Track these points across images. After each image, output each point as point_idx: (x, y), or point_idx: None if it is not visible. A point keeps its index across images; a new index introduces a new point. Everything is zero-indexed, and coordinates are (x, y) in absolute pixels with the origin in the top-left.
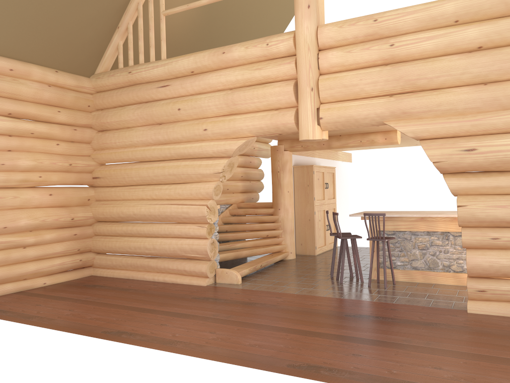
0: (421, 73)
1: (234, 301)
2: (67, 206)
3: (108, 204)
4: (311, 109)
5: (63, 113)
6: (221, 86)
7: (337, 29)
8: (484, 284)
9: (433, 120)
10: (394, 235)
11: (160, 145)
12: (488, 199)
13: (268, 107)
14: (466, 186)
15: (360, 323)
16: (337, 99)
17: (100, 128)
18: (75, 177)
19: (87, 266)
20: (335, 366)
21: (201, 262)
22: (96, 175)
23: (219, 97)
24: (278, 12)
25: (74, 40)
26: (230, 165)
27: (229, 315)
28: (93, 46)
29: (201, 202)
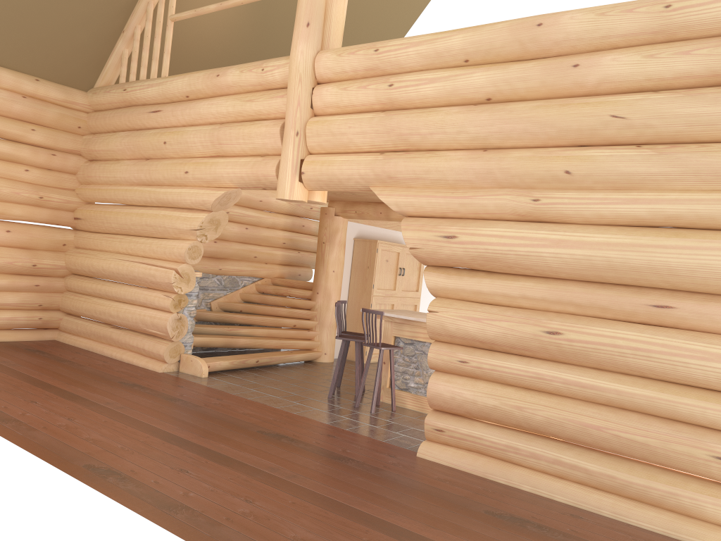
0: (414, 126)
1: (160, 394)
2: (33, 249)
3: (82, 254)
4: (292, 160)
5: (39, 133)
6: (212, 118)
7: (335, 57)
8: (445, 421)
9: (420, 192)
10: (413, 345)
11: (142, 186)
12: (464, 307)
13: (255, 152)
14: (445, 285)
15: (257, 442)
16: (327, 151)
17: (89, 156)
18: (48, 214)
19: (52, 328)
20: (135, 476)
21: (162, 342)
22: (78, 216)
23: (205, 133)
24: (378, 28)
25: (62, 43)
26: (213, 222)
27: (124, 407)
28: (90, 52)
29: (173, 265)
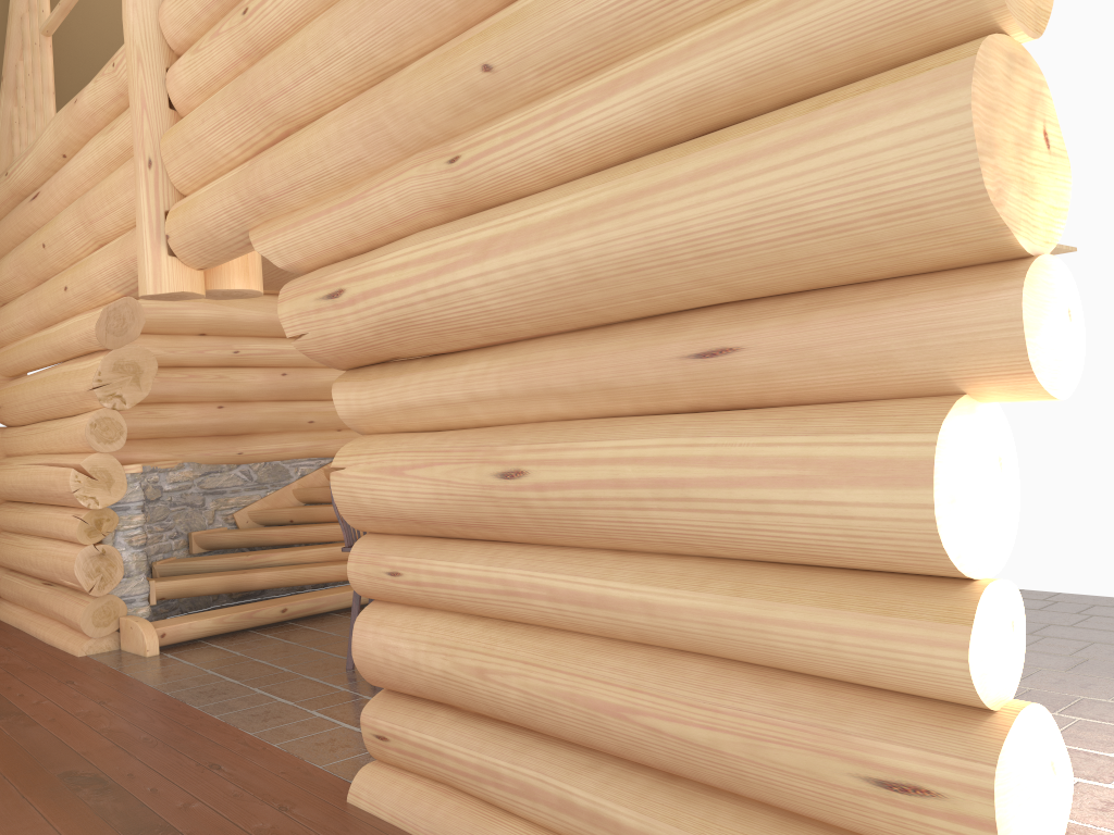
0: (272, 77)
1: None
2: None
3: (2, 465)
4: (150, 216)
5: None
6: (86, 181)
7: None
8: (389, 716)
9: (303, 214)
10: None
11: (41, 331)
12: (385, 446)
13: (129, 221)
14: (361, 406)
15: (14, 805)
16: (200, 183)
17: None
18: None
19: None
20: None
21: (84, 600)
22: None
23: (73, 210)
24: None
25: None
26: (123, 369)
27: None
28: None
29: (79, 458)
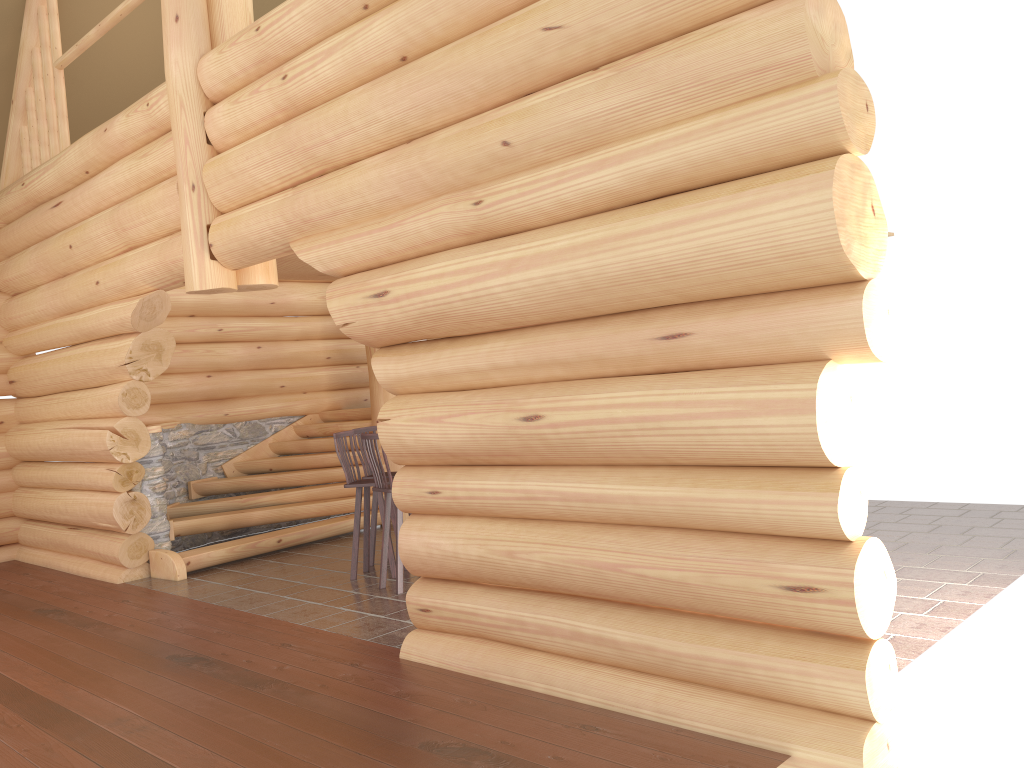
0: (315, 131)
1: (78, 618)
2: None
3: (22, 430)
4: (194, 228)
5: None
6: (114, 194)
7: (217, 57)
8: (430, 594)
9: (344, 233)
10: None
11: (64, 317)
12: (423, 402)
13: (164, 230)
14: (398, 374)
15: (146, 676)
16: (238, 203)
17: (10, 291)
18: None
19: (9, 543)
20: None
21: (118, 538)
22: (11, 378)
23: (105, 219)
24: None
25: None
26: (149, 347)
27: None
28: None
29: (110, 422)
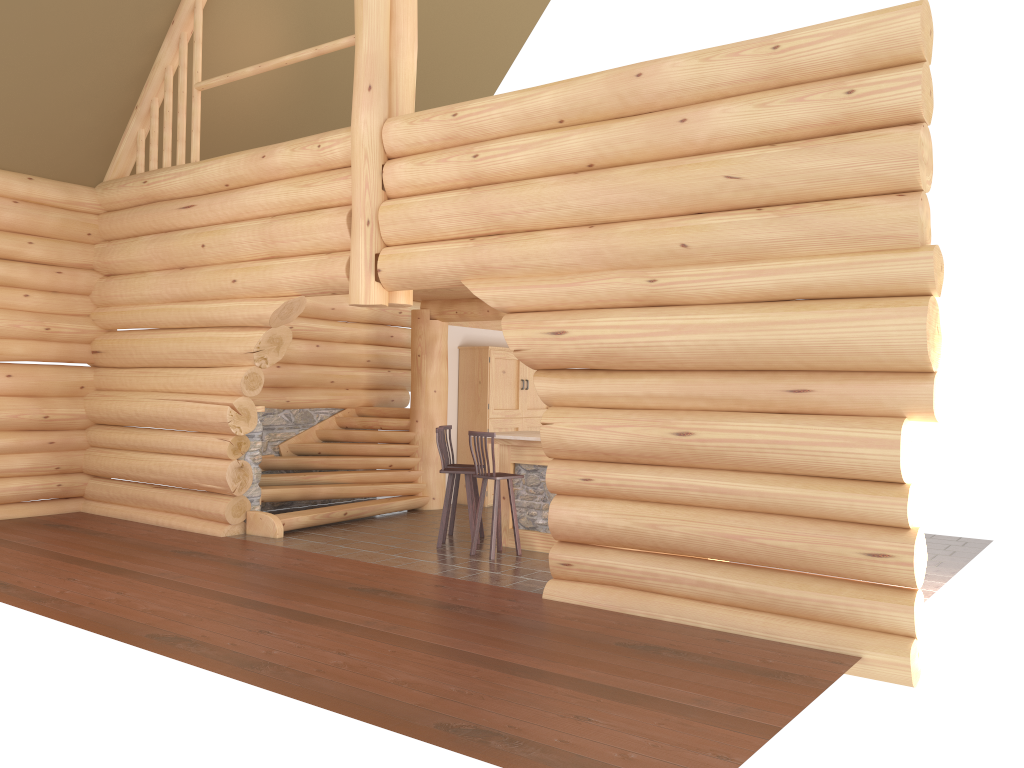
0: (506, 203)
1: (225, 559)
2: (42, 396)
3: (107, 396)
4: (365, 255)
5: (39, 246)
6: (261, 210)
7: (407, 126)
8: (572, 553)
9: (521, 282)
10: (537, 472)
11: (179, 304)
12: (583, 414)
13: (318, 248)
14: (559, 391)
15: (350, 599)
16: (407, 241)
17: (105, 271)
18: (58, 349)
19: (75, 496)
20: (208, 641)
21: (222, 498)
22: (97, 348)
23: (254, 230)
24: (467, 71)
25: (58, 129)
26: (273, 340)
27: (183, 576)
28: (95, 137)
29: (227, 399)
